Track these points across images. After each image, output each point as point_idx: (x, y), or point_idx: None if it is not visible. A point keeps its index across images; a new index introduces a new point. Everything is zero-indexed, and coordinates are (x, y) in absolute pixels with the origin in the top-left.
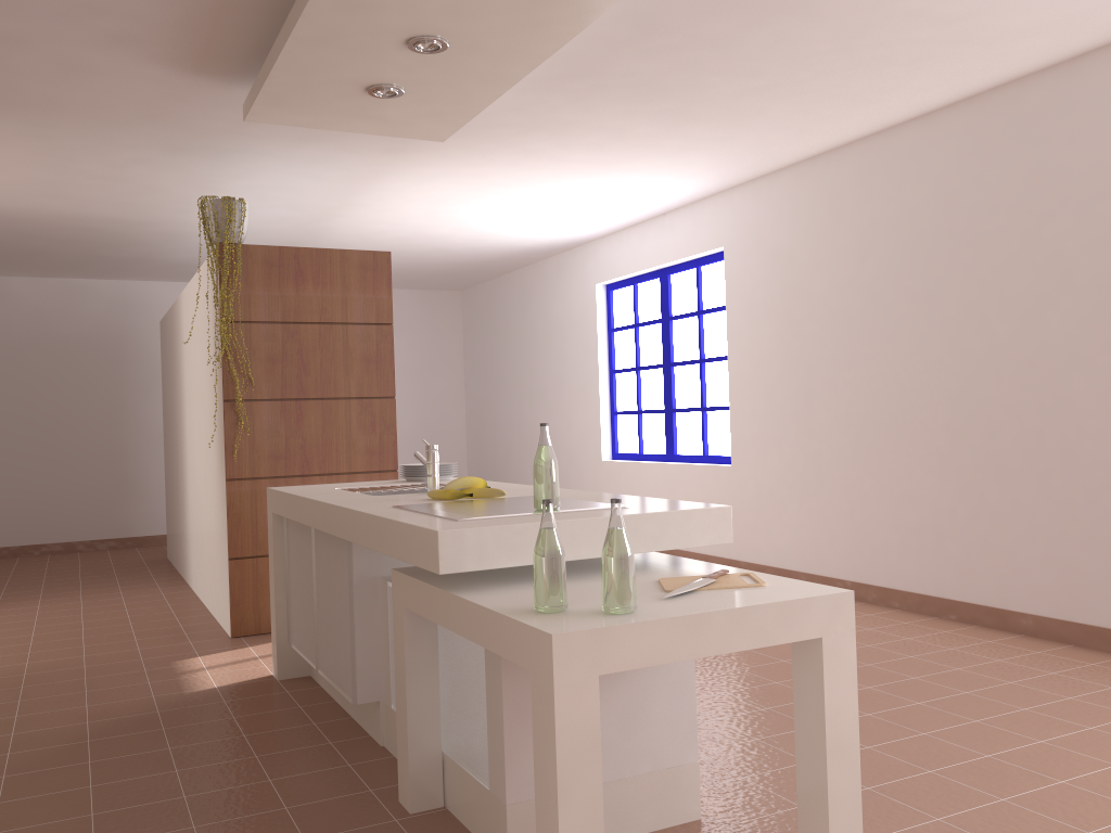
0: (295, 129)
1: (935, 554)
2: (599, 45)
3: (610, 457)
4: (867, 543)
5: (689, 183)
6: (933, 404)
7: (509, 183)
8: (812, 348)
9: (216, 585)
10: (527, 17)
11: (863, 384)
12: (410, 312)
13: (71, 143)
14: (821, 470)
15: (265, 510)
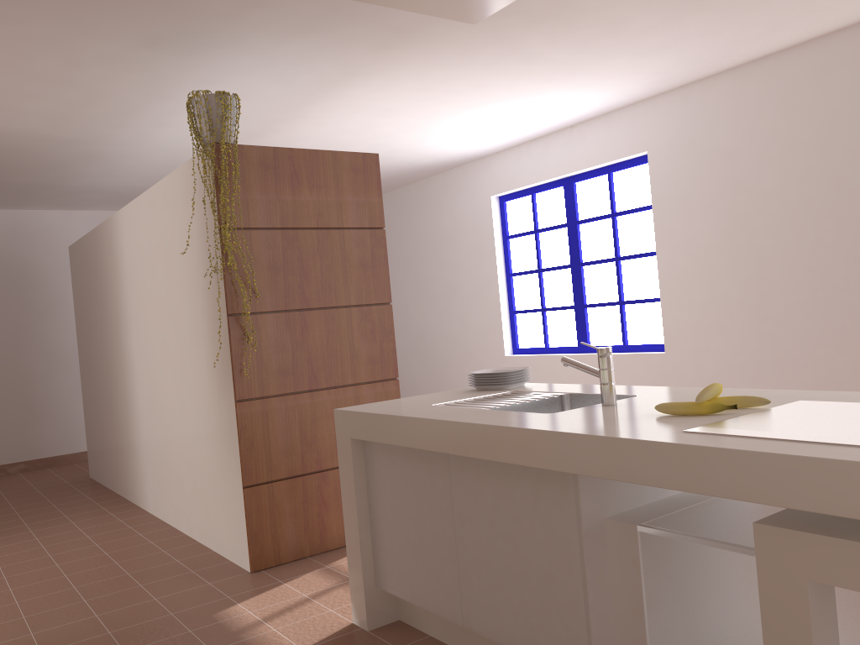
0: (302, 14)
1: None
2: None
3: (511, 352)
4: None
5: (624, 90)
6: None
7: (464, 90)
8: (763, 238)
9: (210, 512)
10: None
11: (830, 268)
12: None
13: (37, 31)
14: (780, 351)
15: (276, 430)
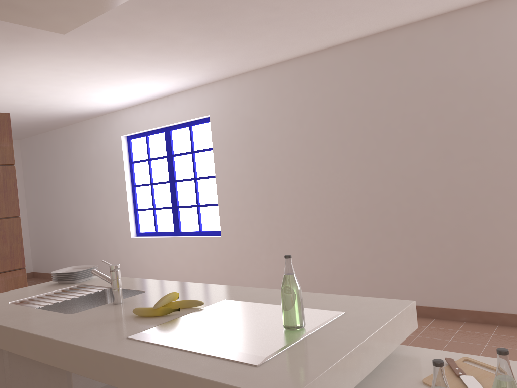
0: None
1: (352, 278)
2: None
3: (135, 235)
4: (311, 274)
5: (193, 78)
6: (347, 199)
7: (84, 71)
8: (270, 171)
9: None
10: None
11: (304, 189)
12: None
13: None
14: (280, 236)
15: None
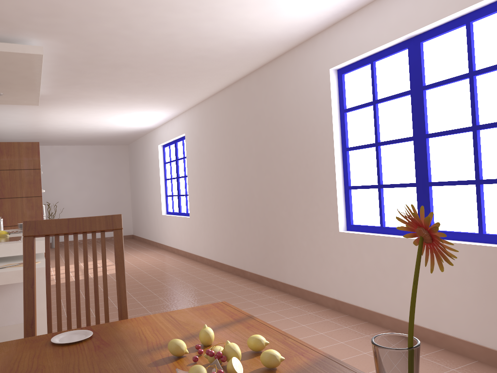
0: None
1: (231, 250)
2: (68, 76)
3: (165, 213)
4: (218, 246)
5: (166, 110)
6: (228, 195)
7: (95, 112)
8: (204, 173)
9: None
10: (16, 76)
11: (214, 187)
12: (105, 154)
13: None
14: (208, 219)
15: None
